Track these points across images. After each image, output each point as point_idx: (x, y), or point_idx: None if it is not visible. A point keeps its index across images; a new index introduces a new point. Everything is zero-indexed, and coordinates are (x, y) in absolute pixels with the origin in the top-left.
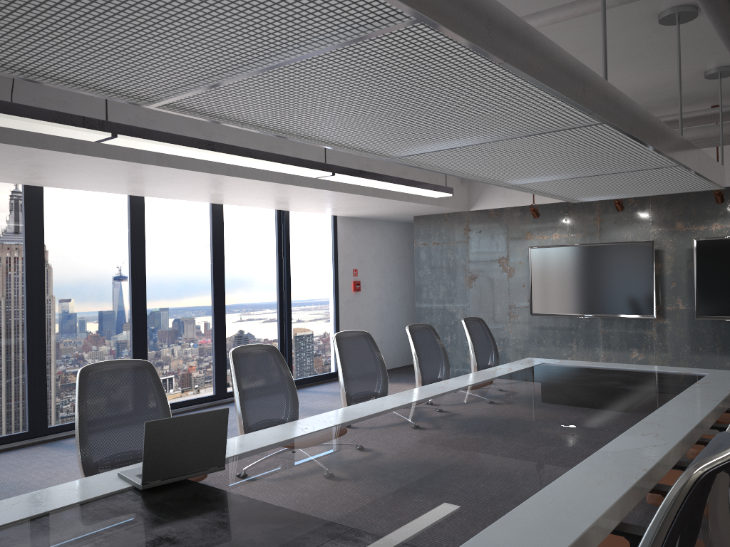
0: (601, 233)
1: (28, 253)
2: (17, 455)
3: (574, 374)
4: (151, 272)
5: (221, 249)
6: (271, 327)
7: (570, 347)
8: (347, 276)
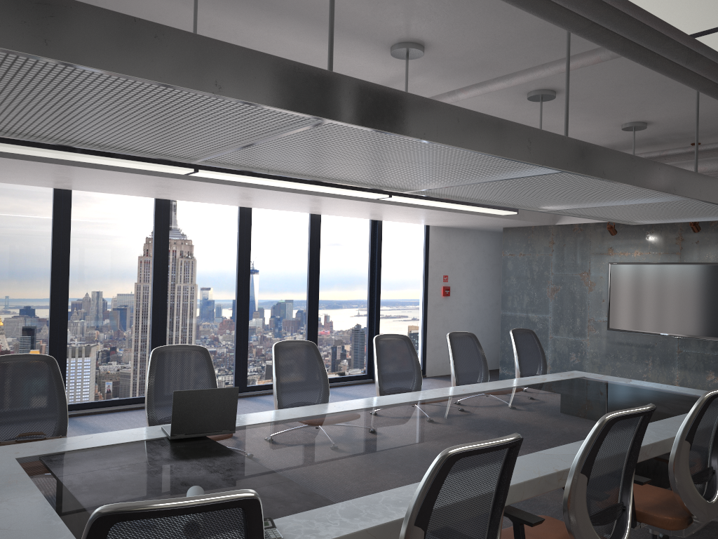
0: (682, 253)
1: (156, 253)
2: (138, 414)
3: (600, 389)
4: (255, 271)
5: (317, 253)
6: (360, 324)
7: (646, 364)
8: (437, 282)
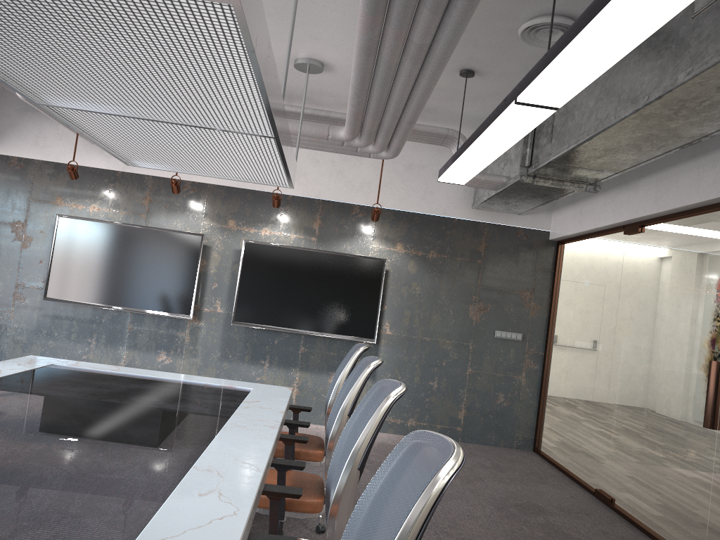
0: (148, 216)
1: None
2: None
3: (96, 383)
4: None
5: None
6: None
7: (88, 343)
8: None
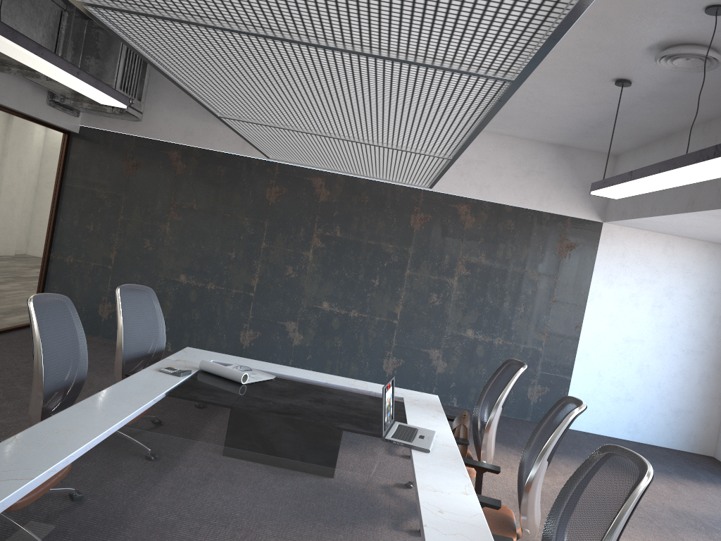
0: None
1: None
2: None
3: None
4: None
5: None
6: None
7: None
8: None
